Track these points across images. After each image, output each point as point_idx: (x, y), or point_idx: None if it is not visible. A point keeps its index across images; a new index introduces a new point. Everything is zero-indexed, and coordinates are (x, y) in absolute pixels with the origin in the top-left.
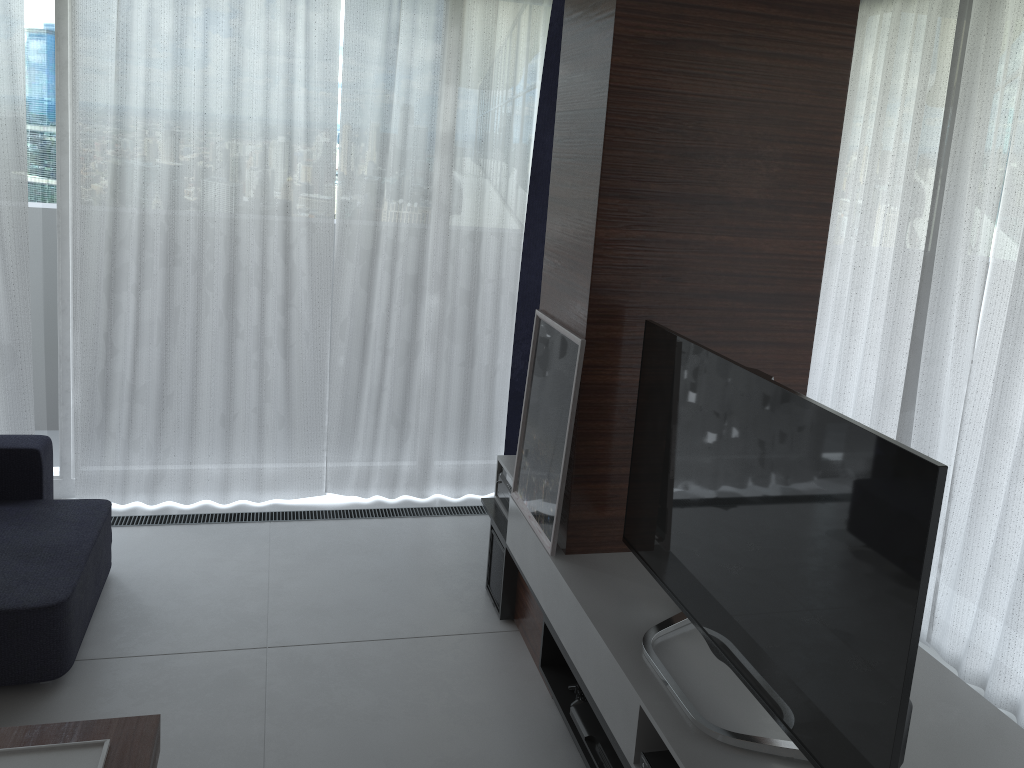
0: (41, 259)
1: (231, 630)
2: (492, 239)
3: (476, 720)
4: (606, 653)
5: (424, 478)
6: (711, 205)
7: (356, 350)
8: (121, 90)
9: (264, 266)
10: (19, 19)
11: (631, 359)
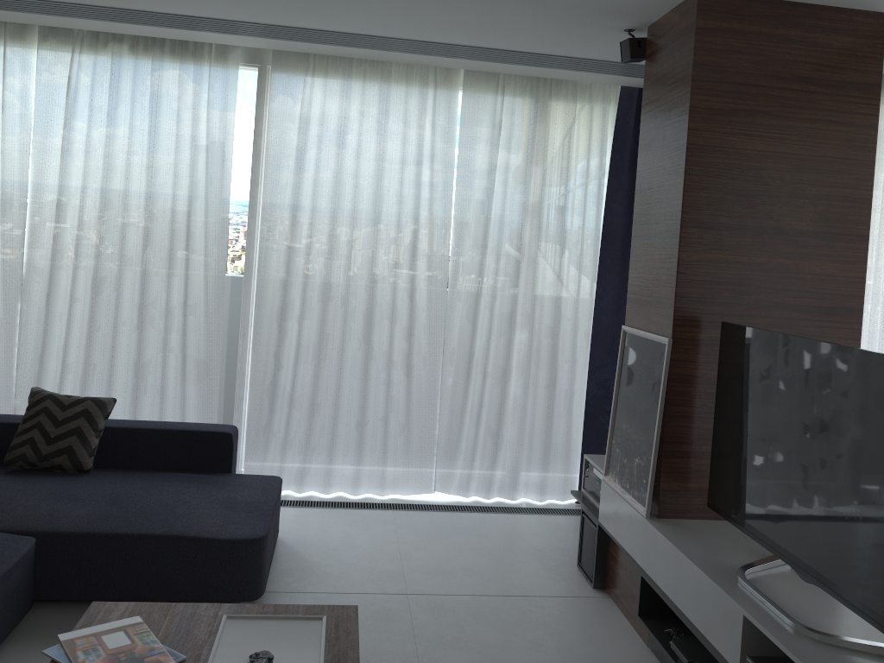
0: (230, 296)
1: (377, 580)
2: (570, 285)
3: (586, 656)
4: (707, 582)
5: (514, 483)
6: (769, 234)
7: (462, 372)
8: (299, 170)
9: (394, 303)
10: (231, 121)
11: (708, 356)
